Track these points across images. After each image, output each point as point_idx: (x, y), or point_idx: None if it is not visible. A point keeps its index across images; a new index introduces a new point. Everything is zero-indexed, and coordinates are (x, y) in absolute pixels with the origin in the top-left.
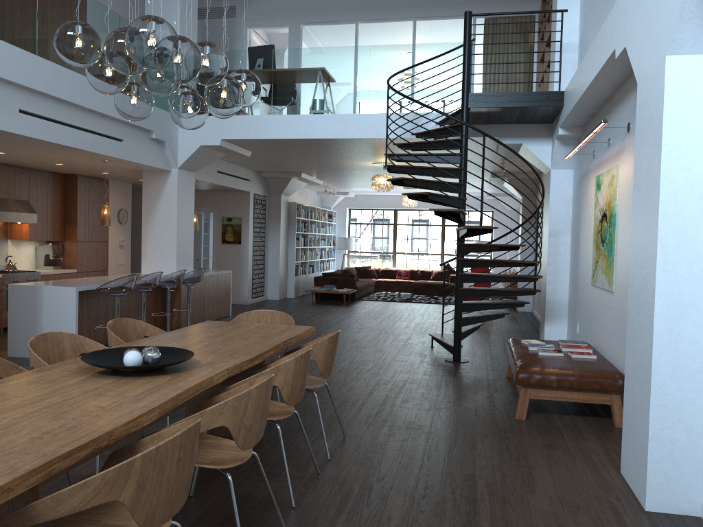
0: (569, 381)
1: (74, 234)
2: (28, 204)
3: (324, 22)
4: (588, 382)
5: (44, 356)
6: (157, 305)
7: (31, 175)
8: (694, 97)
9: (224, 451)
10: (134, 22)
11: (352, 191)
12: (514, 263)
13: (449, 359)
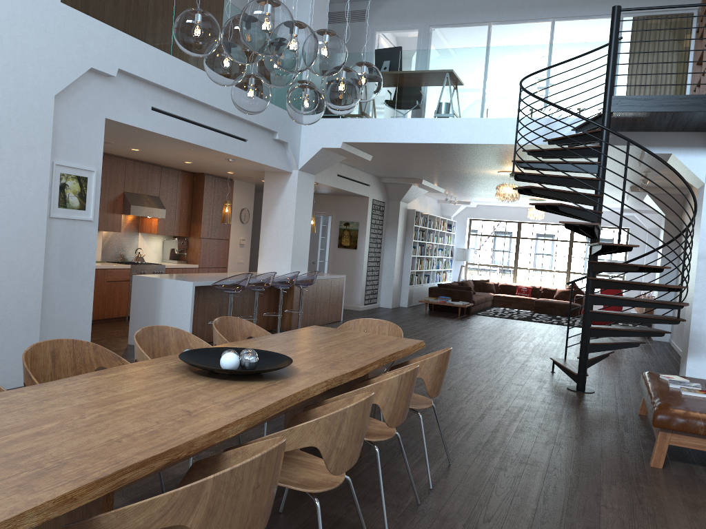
0: None
1: (198, 230)
2: (158, 200)
3: (455, 25)
4: None
5: (149, 349)
6: (270, 304)
7: (163, 172)
8: None
9: (315, 472)
10: (249, 4)
11: (474, 201)
12: (655, 286)
13: (571, 387)
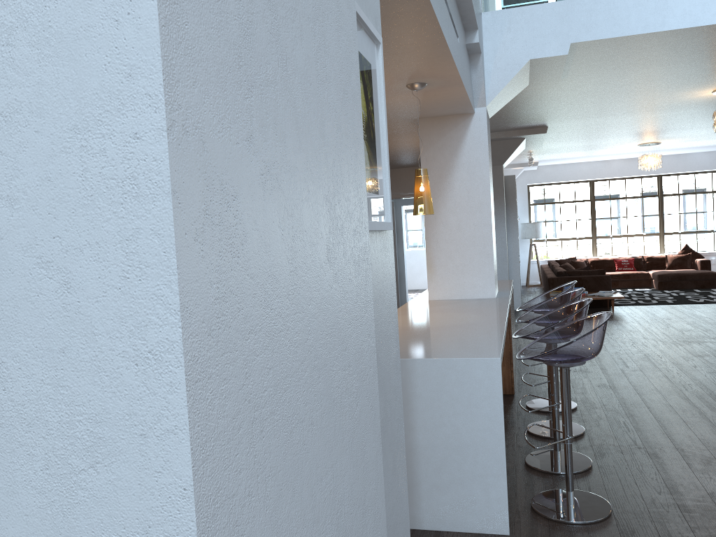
0: None
1: None
2: None
3: None
4: None
5: None
6: None
7: None
8: None
9: None
10: None
11: (544, 161)
12: None
13: None
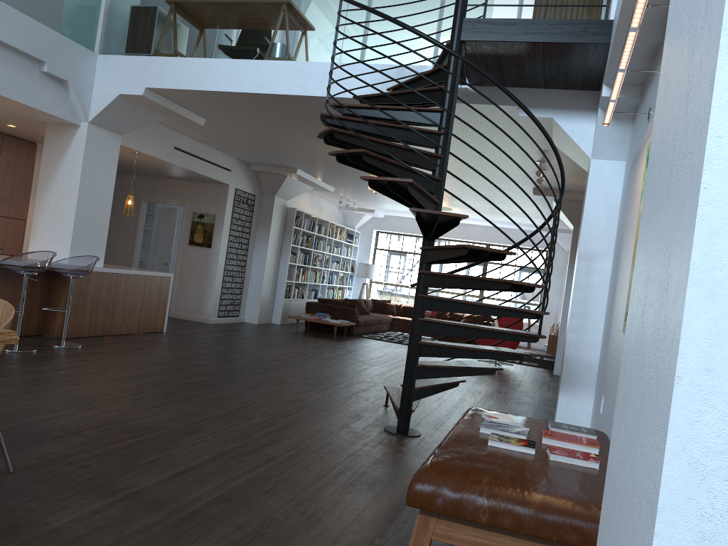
0: (515, 517)
1: None
2: None
3: None
4: (557, 526)
5: None
6: (33, 300)
7: None
8: None
9: None
10: None
11: (379, 209)
12: (497, 282)
13: (391, 428)
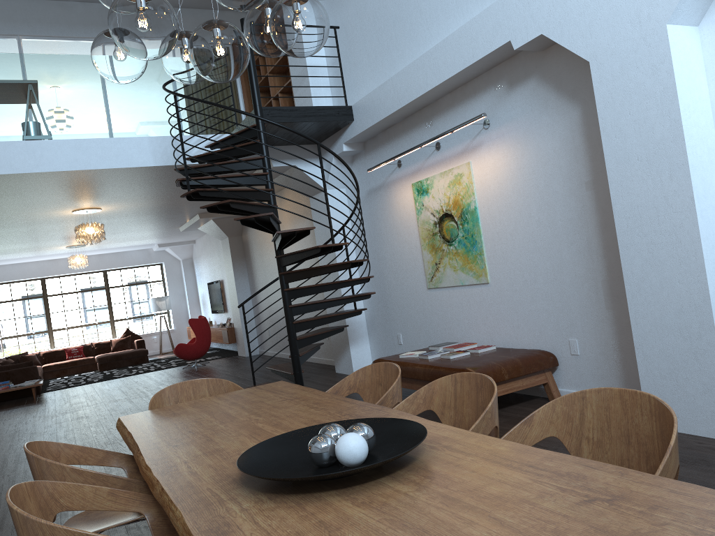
0: (516, 370)
1: None
2: None
3: None
4: (530, 366)
5: None
6: None
7: None
8: (688, 62)
9: None
10: None
11: None
12: (356, 280)
13: None
